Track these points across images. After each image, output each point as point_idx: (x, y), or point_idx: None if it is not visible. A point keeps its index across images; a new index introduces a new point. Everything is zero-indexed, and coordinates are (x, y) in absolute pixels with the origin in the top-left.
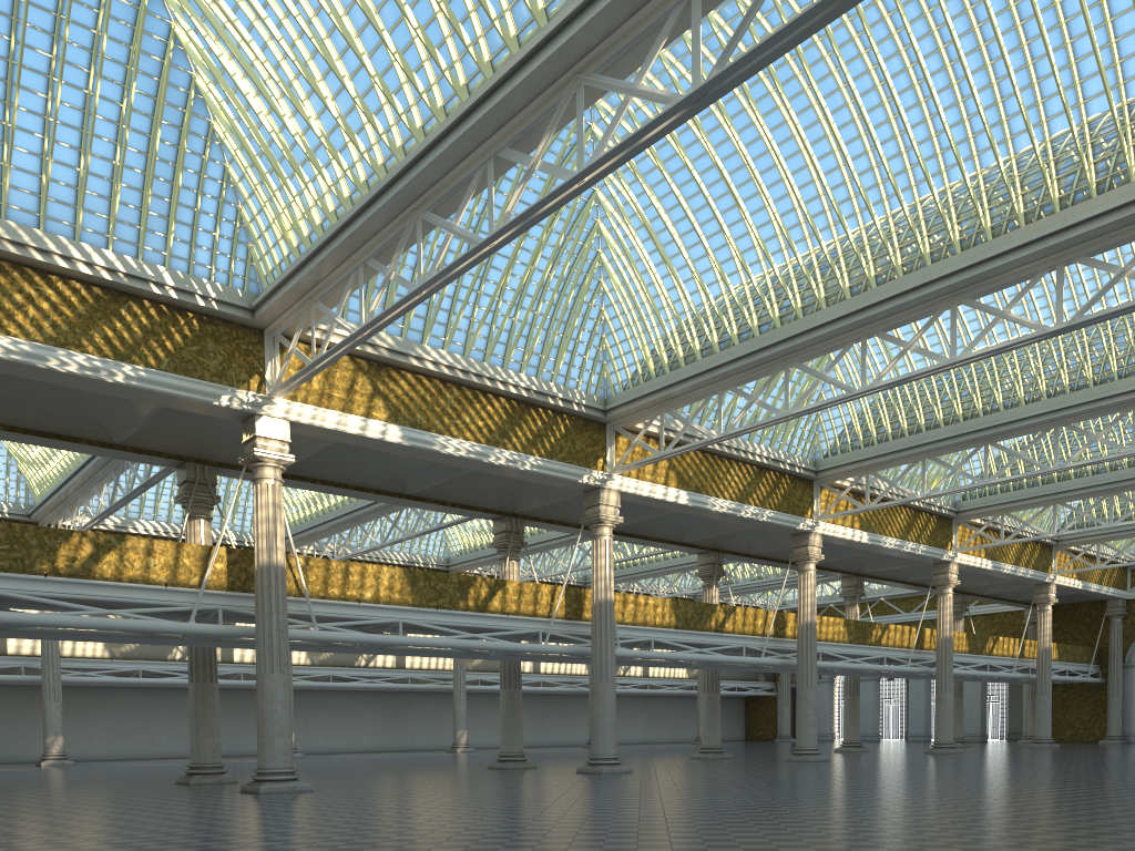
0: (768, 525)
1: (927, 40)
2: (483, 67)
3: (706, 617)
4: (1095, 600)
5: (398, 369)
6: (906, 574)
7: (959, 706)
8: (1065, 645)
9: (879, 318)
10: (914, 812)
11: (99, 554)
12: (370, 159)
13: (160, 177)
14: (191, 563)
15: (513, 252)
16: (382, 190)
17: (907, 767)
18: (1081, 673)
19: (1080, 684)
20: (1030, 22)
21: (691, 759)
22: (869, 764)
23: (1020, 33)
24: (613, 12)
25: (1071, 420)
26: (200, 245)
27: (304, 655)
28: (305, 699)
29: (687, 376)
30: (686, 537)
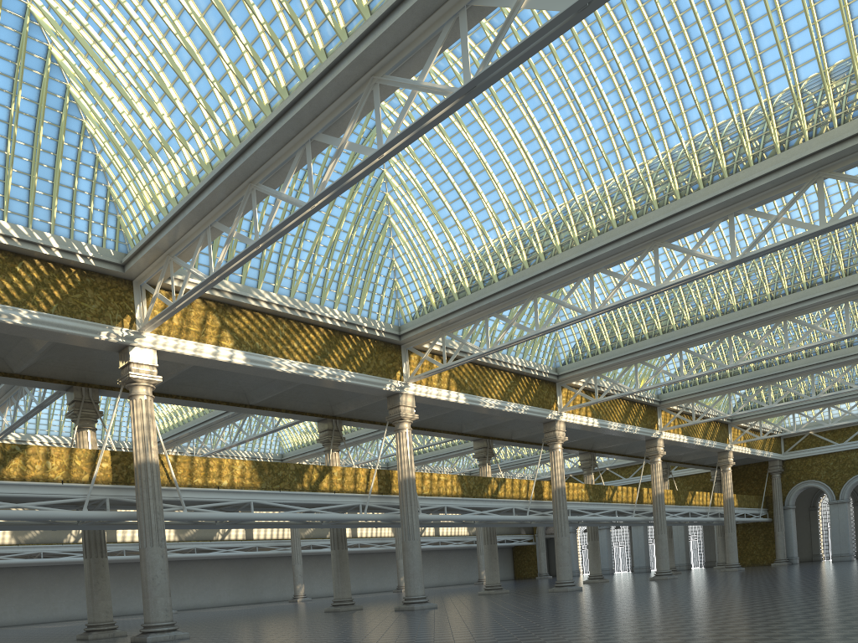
0: (525, 417)
1: (624, 55)
2: (299, 72)
3: (484, 487)
4: (760, 461)
5: (240, 308)
6: (625, 449)
7: (670, 544)
8: (742, 495)
9: (601, 259)
10: (662, 623)
11: (6, 460)
12: (213, 145)
13: (44, 164)
14: (82, 464)
15: (324, 217)
16: (224, 168)
17: (641, 590)
18: (754, 515)
19: (754, 523)
20: (697, 42)
21: (478, 595)
22: (613, 590)
23: (691, 50)
24: (399, 28)
25: (740, 330)
26: (78, 216)
27: (173, 533)
28: (175, 568)
29: (461, 306)
30: (464, 429)
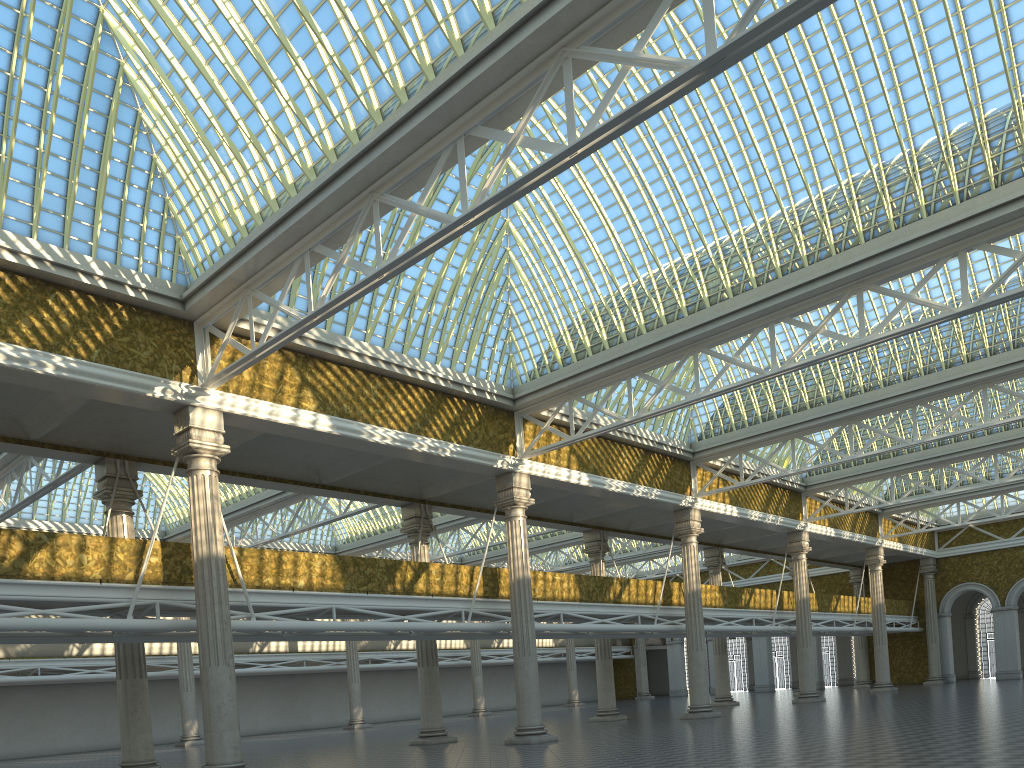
0: (655, 503)
1: (835, 46)
2: (455, 44)
3: (605, 590)
4: (909, 559)
5: (324, 361)
6: (757, 544)
7: None
8: (891, 600)
9: (787, 305)
10: None
11: (29, 552)
12: (321, 143)
13: (85, 166)
14: (125, 558)
15: None
16: (339, 172)
17: (804, 718)
18: (902, 623)
19: (902, 633)
20: (933, 30)
21: (590, 722)
22: (763, 717)
23: (924, 40)
24: None
25: (927, 399)
26: (127, 236)
27: None
28: None
29: (597, 364)
30: (575, 517)
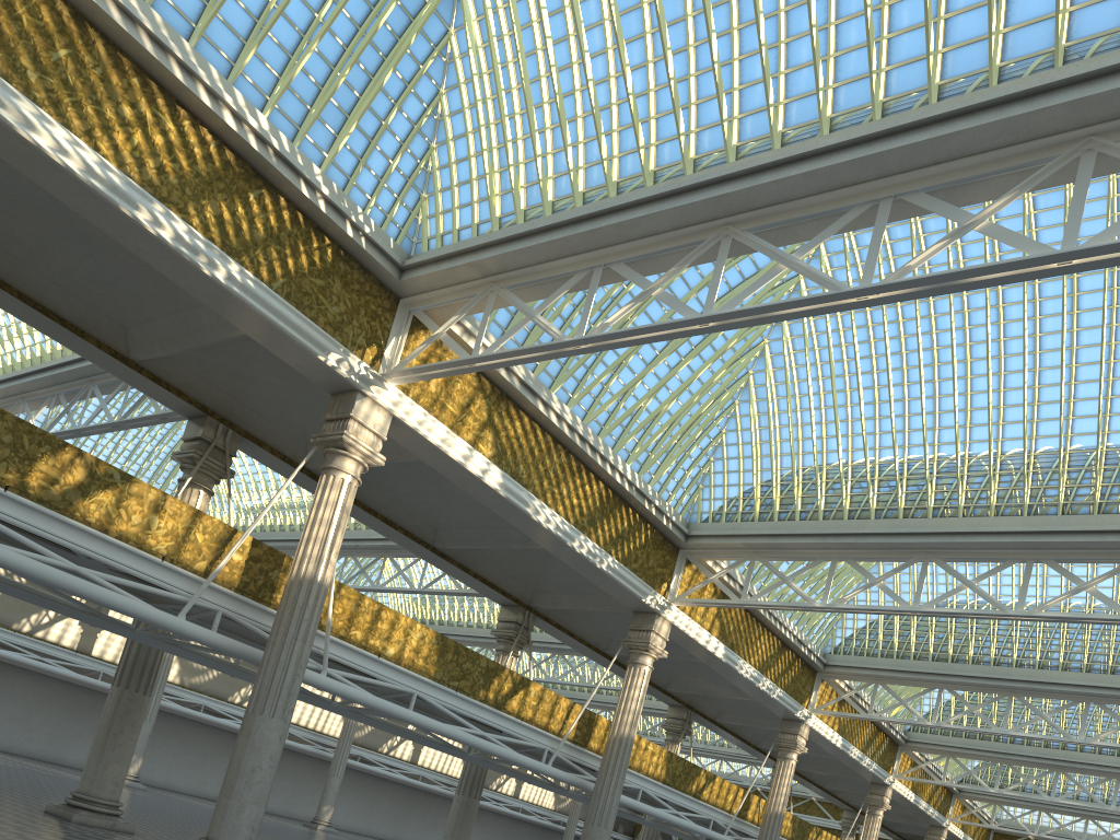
0: (772, 703)
1: None
2: (933, 87)
3: (690, 779)
4: None
5: (518, 407)
6: (826, 781)
7: None
8: None
9: (1058, 547)
10: None
11: (90, 487)
12: (685, 145)
13: (360, 63)
14: (204, 541)
15: None
16: (702, 184)
17: None
18: None
19: None
20: None
21: None
22: None
23: None
24: None
25: (1105, 700)
26: (369, 166)
27: (180, 673)
28: (159, 721)
29: (806, 532)
30: (672, 686)
